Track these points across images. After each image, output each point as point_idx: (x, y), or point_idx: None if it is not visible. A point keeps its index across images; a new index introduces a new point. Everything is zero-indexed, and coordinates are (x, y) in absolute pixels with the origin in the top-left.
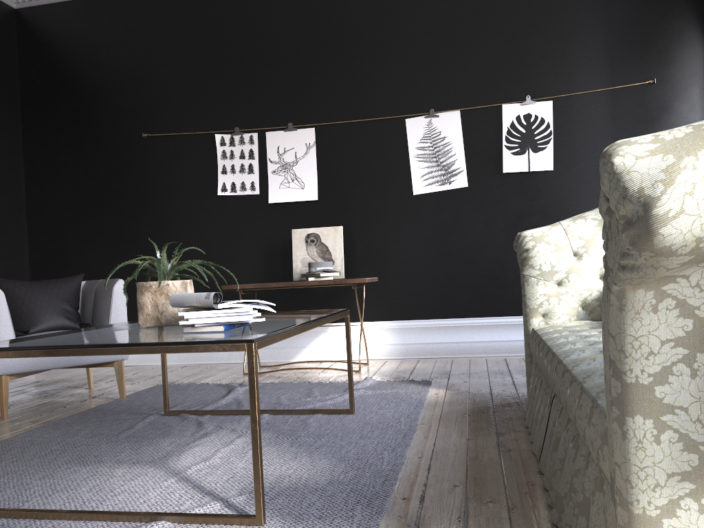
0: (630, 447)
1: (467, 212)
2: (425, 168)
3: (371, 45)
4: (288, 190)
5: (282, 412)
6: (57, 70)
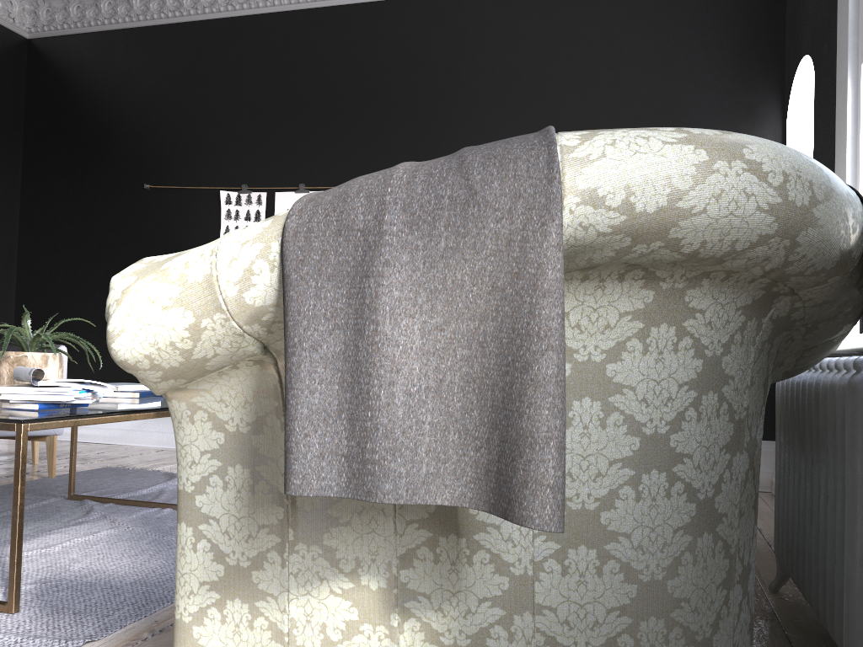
0: (178, 552)
1: None
2: None
3: (398, 102)
4: None
5: None
6: (64, 108)
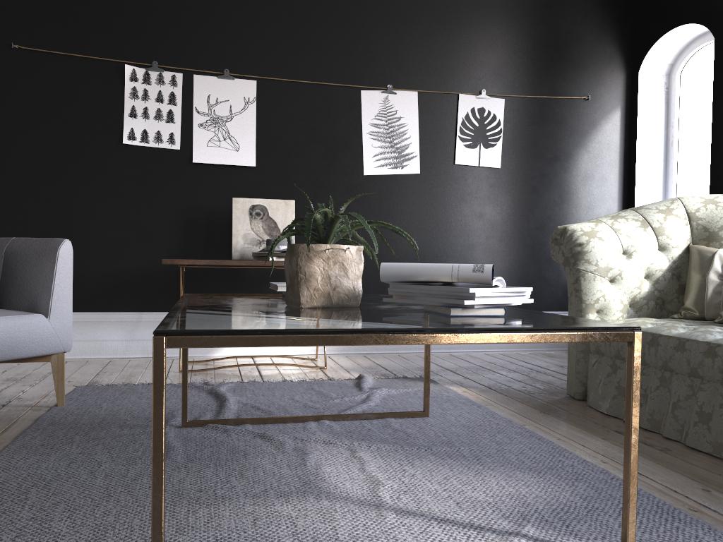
0: None
1: (417, 200)
2: (379, 148)
3: None
4: (218, 150)
5: (345, 417)
6: None
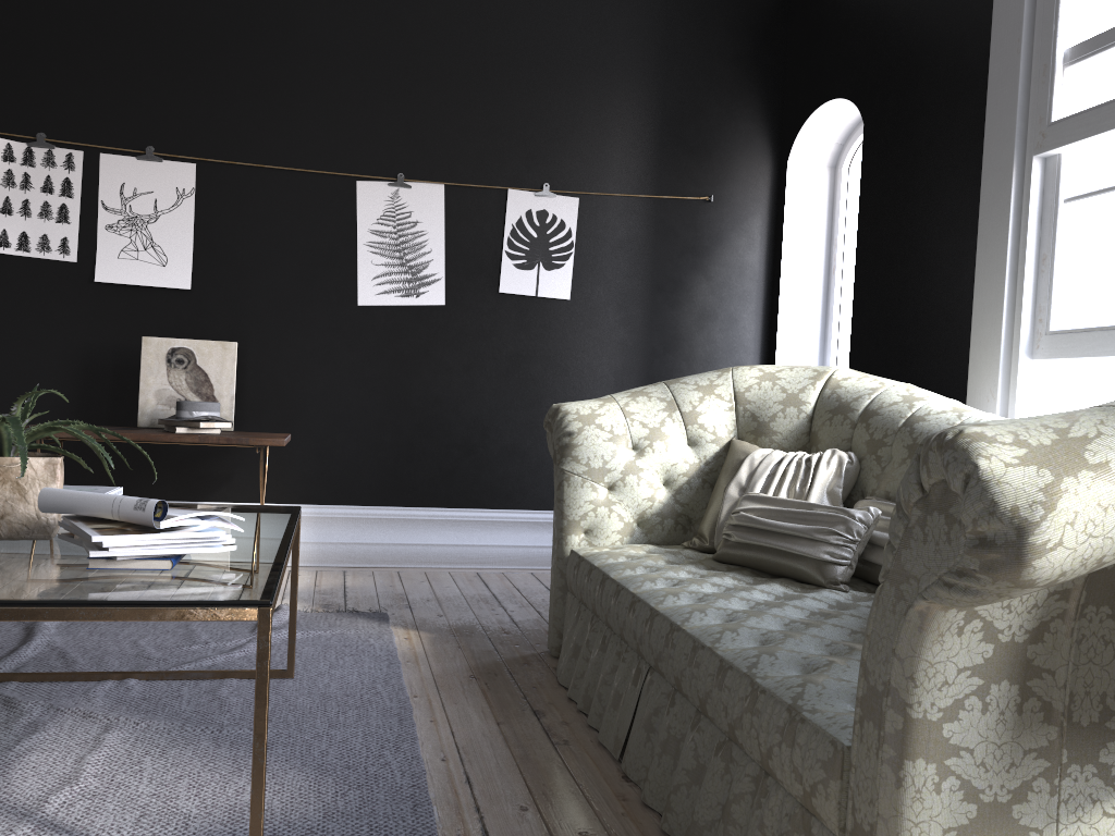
0: (905, 797)
1: (440, 344)
2: (382, 266)
3: (311, 47)
4: (135, 265)
5: (165, 675)
6: None
